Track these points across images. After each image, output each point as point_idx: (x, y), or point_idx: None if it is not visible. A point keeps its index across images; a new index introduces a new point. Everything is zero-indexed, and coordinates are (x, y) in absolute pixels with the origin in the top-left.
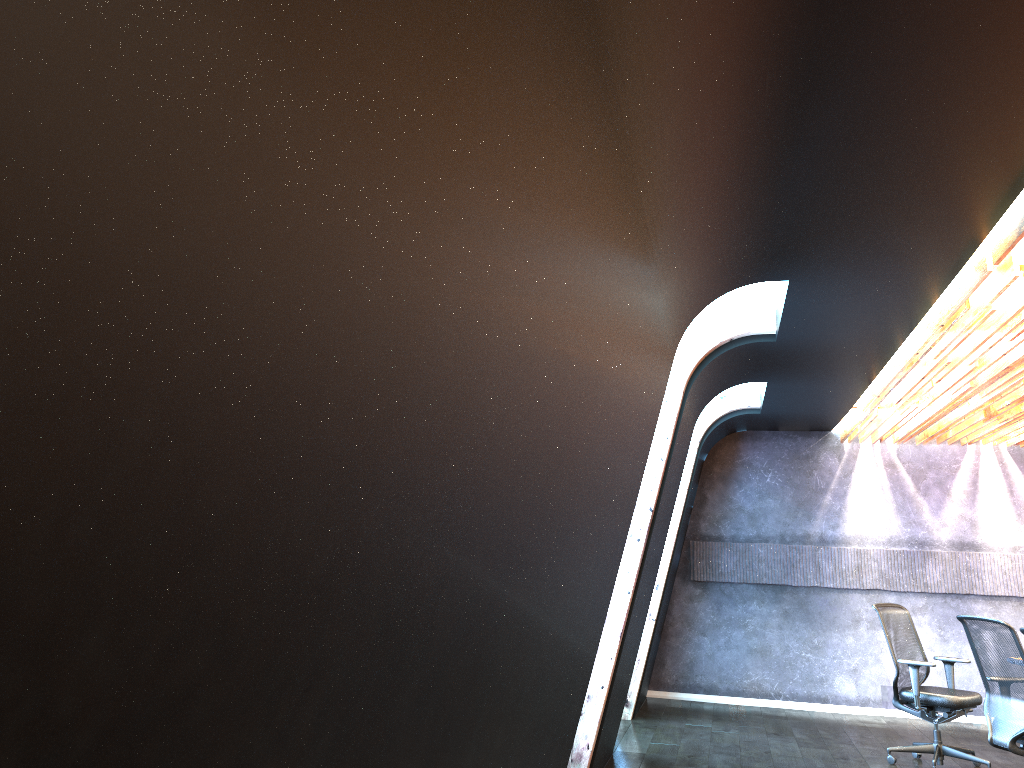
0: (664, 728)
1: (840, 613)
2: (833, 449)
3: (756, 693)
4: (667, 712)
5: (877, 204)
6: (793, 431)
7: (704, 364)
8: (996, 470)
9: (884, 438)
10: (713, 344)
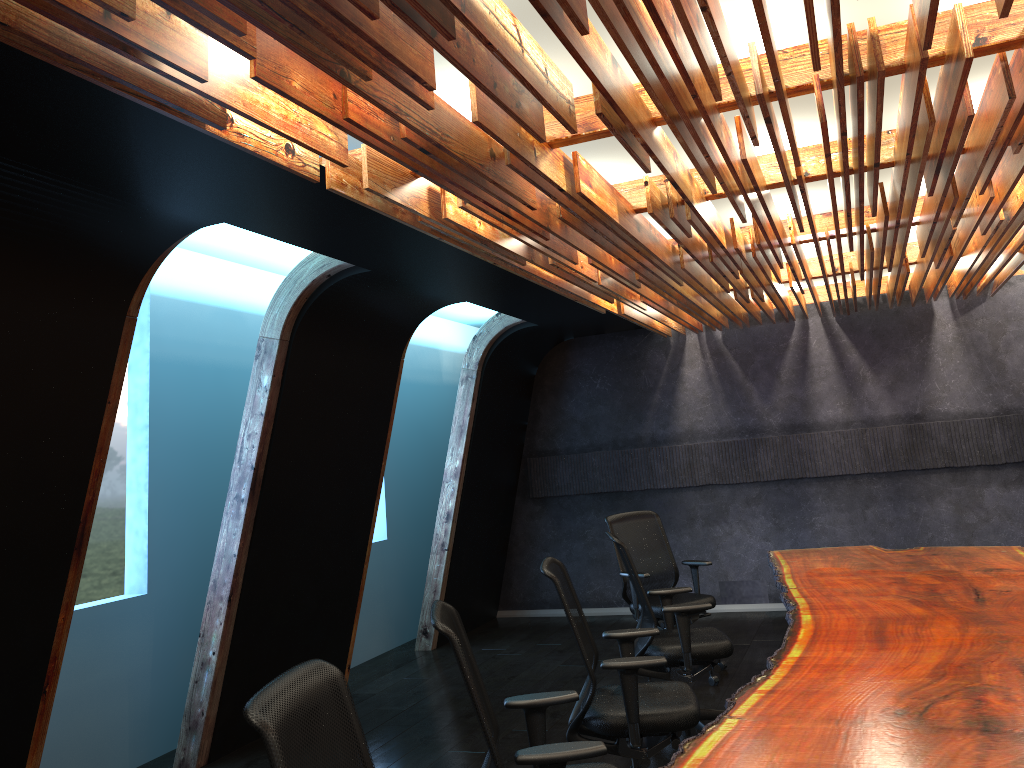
0: (449, 657)
1: (675, 513)
2: (659, 345)
3: (599, 602)
4: (488, 635)
5: (102, 145)
6: (619, 332)
7: (307, 306)
8: (825, 343)
9: (695, 328)
10: (306, 284)
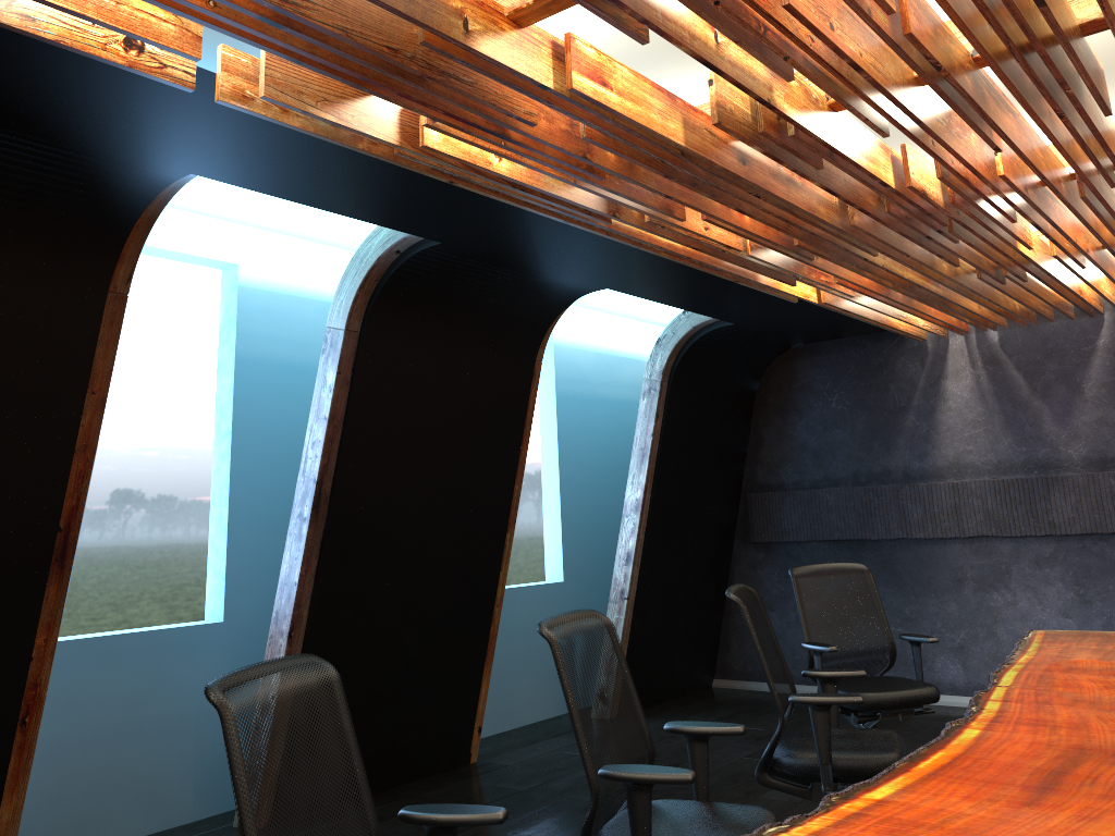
0: None
1: (937, 572)
2: (913, 351)
3: None
4: (686, 708)
5: None
6: (860, 335)
7: (378, 290)
8: None
9: (954, 326)
10: (372, 263)
